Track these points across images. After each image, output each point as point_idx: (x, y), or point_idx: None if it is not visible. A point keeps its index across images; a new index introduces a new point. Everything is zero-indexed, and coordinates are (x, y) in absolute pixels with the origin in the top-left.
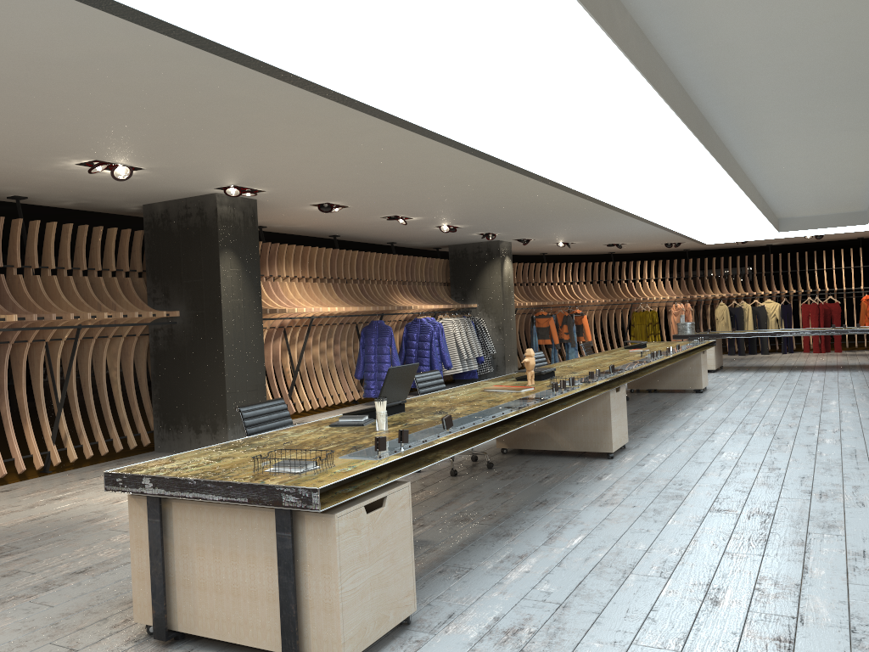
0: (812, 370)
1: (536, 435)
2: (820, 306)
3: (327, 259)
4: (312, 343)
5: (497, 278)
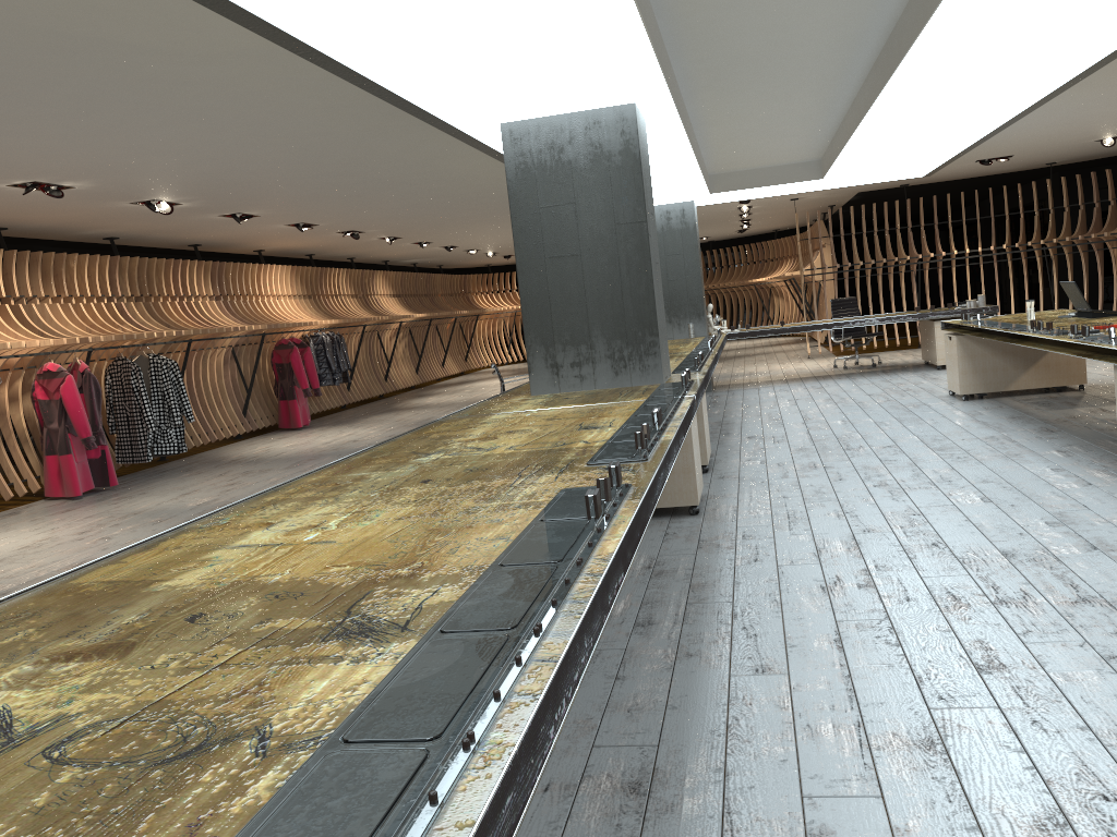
0: None
1: None
2: None
3: None
4: None
5: None
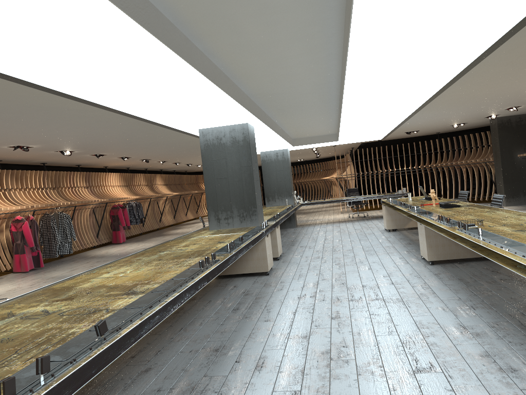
0: None
1: None
2: None
3: None
4: None
5: None
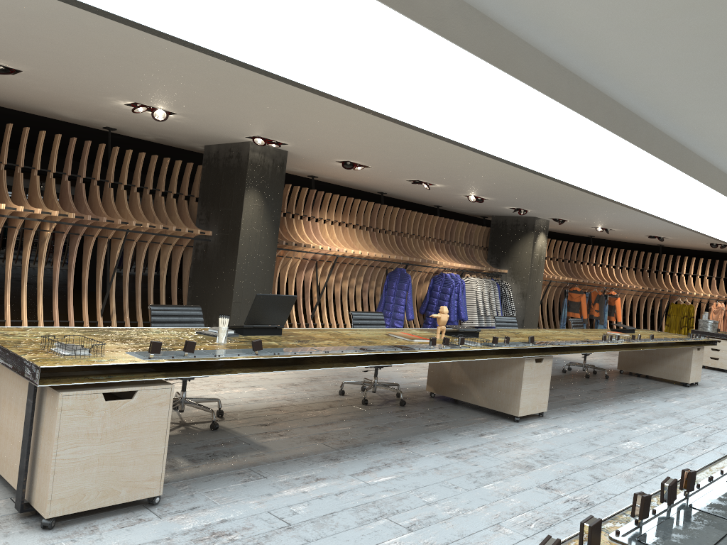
0: None
1: (458, 386)
2: None
3: (369, 211)
4: (343, 278)
5: (528, 250)
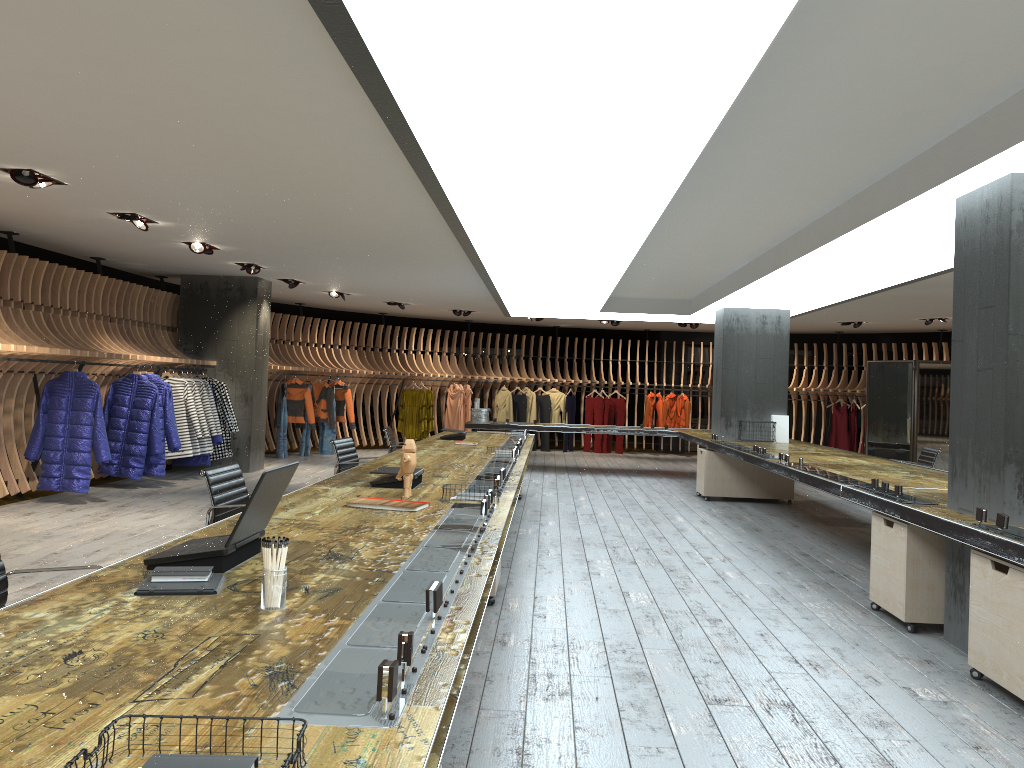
0: (615, 474)
1: None
2: (605, 401)
3: None
4: None
5: (251, 328)
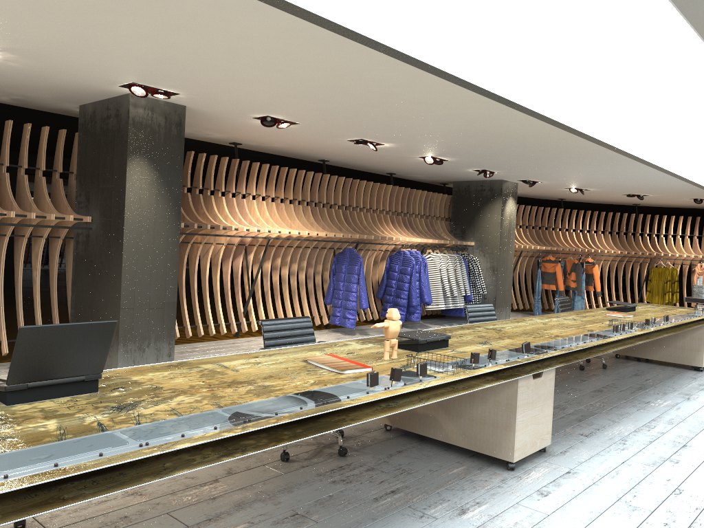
0: None
1: (424, 416)
2: None
3: (308, 182)
4: (282, 264)
5: (497, 217)
